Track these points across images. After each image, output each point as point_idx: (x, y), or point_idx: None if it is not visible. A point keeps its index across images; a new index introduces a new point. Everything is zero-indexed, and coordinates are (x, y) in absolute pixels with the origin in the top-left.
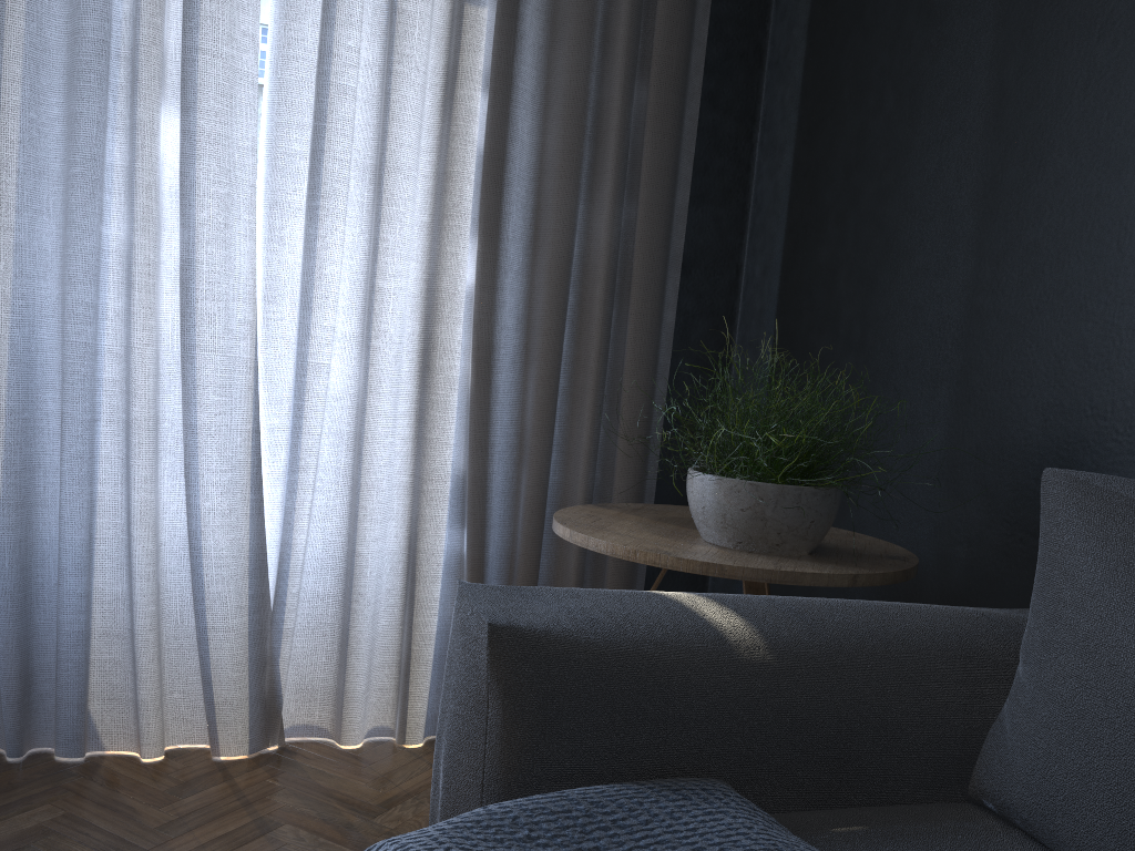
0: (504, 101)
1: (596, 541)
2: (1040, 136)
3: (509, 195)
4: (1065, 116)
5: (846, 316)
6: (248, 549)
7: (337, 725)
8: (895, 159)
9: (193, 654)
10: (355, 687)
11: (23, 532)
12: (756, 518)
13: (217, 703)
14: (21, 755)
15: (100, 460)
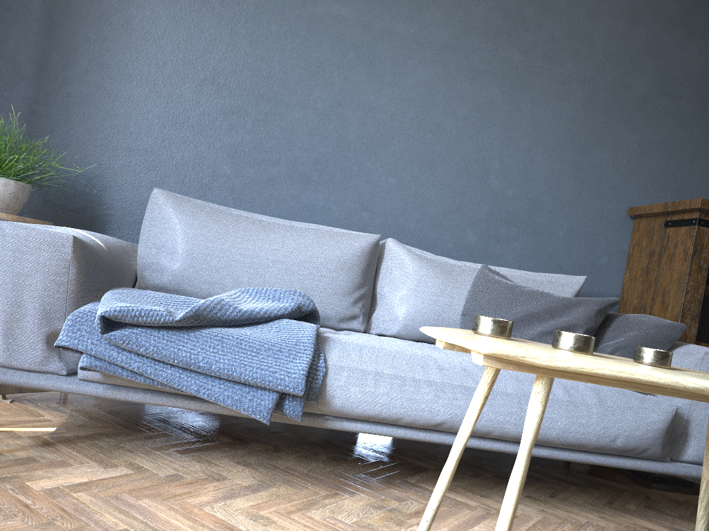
0: None
1: None
2: (75, 50)
3: None
4: (89, 48)
5: None
6: None
7: None
8: None
9: None
10: None
11: None
12: (15, 197)
13: None
14: None
15: None
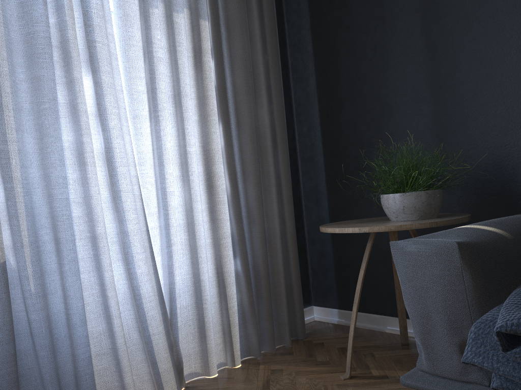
0: (221, 62)
1: (378, 227)
2: (454, 58)
3: (230, 104)
4: (465, 50)
5: (366, 137)
6: (156, 290)
7: (205, 367)
8: (378, 74)
9: (138, 353)
10: (211, 345)
11: (47, 310)
12: (428, 204)
13: (161, 372)
14: None
15: (79, 261)
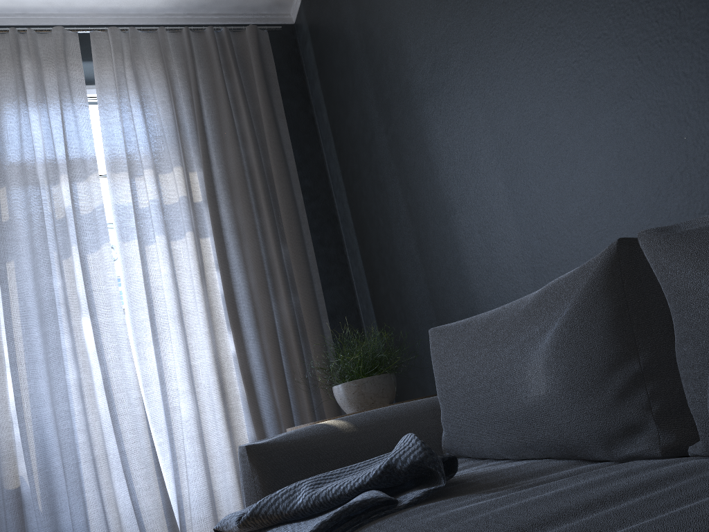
0: (227, 271)
1: (300, 426)
2: (424, 219)
3: (240, 308)
4: (427, 209)
5: (397, 311)
6: (162, 503)
7: None
8: (390, 242)
9: None
10: None
11: (55, 526)
12: (359, 394)
13: None
14: None
15: (84, 481)
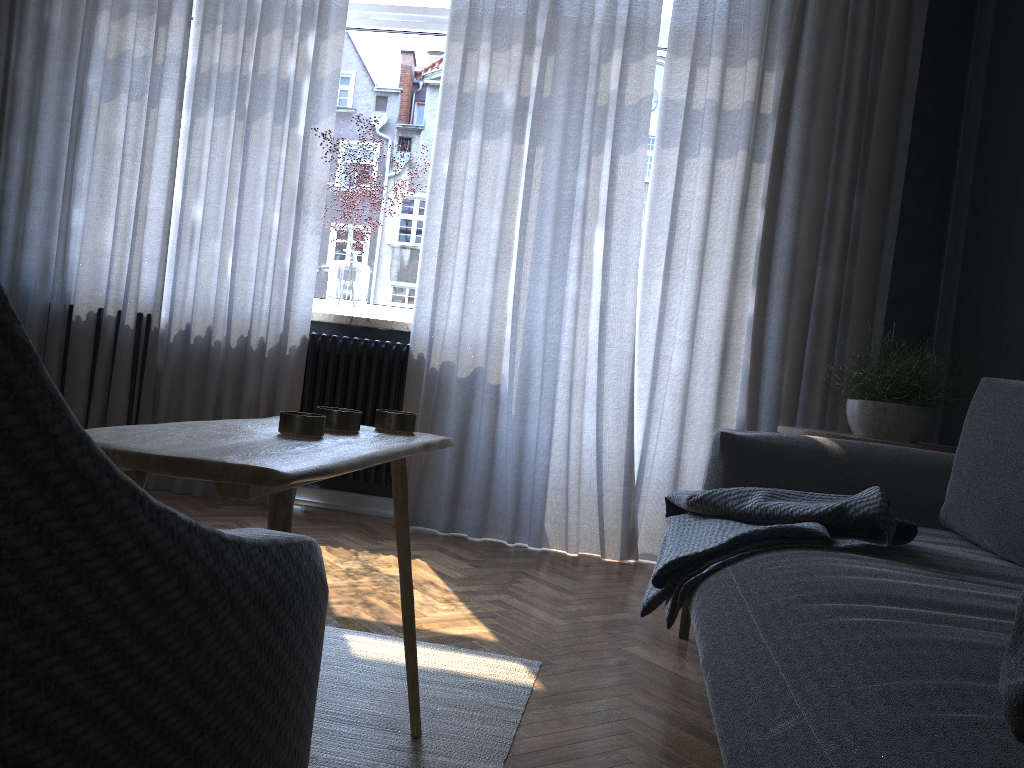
0: (773, 212)
1: (792, 429)
2: None
3: (774, 263)
4: None
5: (982, 327)
6: (625, 451)
7: None
8: (1007, 233)
9: (594, 505)
10: None
11: (521, 433)
12: (875, 419)
13: (605, 529)
14: (513, 543)
15: (557, 400)
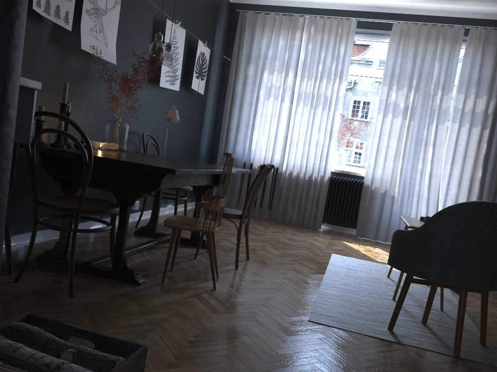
0: (489, 145)
1: None
2: None
3: (489, 161)
4: None
5: None
6: None
7: None
8: None
9: None
10: None
11: (400, 211)
12: None
13: None
14: None
15: (413, 201)
